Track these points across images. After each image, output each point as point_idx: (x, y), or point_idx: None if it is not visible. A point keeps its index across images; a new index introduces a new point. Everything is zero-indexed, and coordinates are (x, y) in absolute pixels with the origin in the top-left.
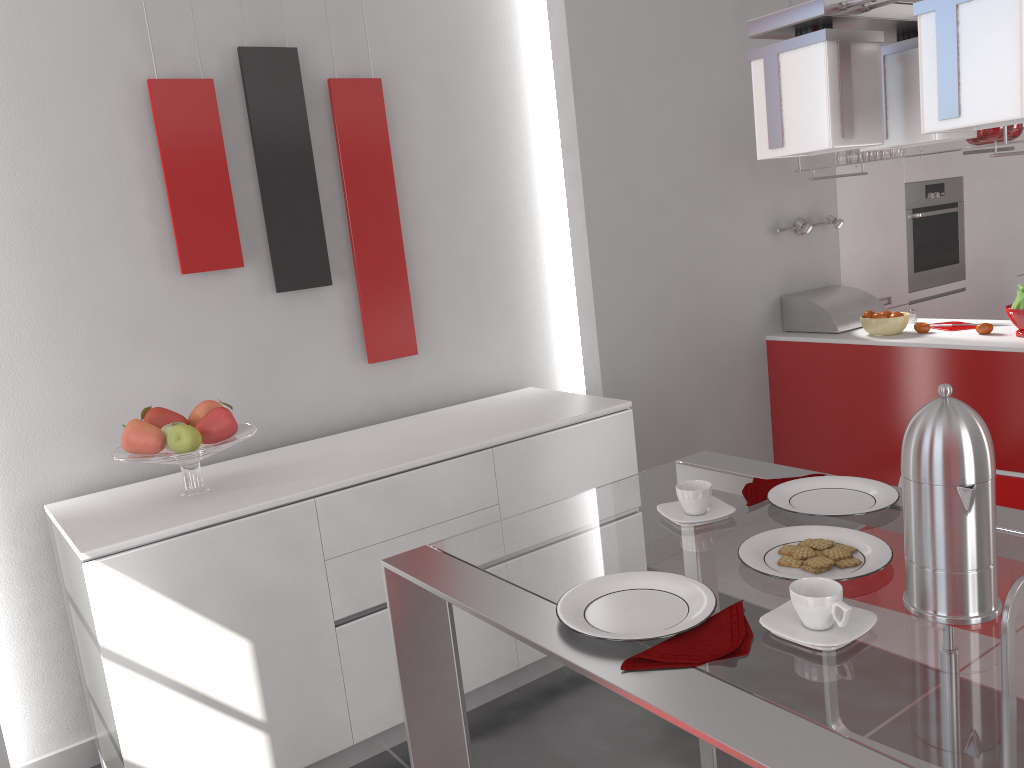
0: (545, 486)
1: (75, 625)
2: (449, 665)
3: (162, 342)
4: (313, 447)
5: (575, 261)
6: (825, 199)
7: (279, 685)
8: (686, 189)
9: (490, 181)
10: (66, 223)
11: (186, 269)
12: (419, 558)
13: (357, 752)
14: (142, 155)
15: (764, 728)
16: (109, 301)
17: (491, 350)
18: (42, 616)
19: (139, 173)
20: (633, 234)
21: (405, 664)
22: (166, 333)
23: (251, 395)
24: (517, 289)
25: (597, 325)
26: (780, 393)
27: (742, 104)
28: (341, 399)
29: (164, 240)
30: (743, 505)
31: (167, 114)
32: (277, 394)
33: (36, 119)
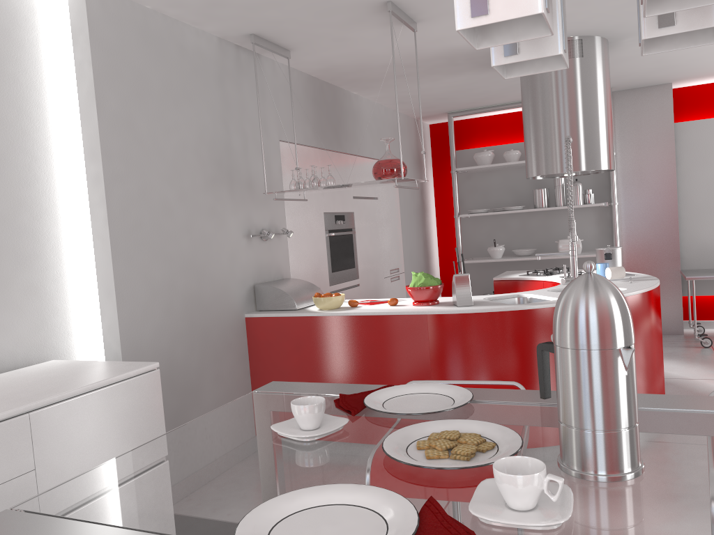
0: (82, 446)
1: None
2: None
3: None
4: None
5: (96, 249)
6: (279, 217)
7: None
8: (186, 198)
9: (16, 174)
10: None
11: None
12: (4, 526)
13: None
14: None
15: None
16: None
17: (14, 327)
18: None
19: None
20: (147, 229)
21: None
22: None
23: None
24: (41, 272)
25: (117, 303)
26: (257, 357)
27: (224, 142)
28: None
29: None
30: (346, 416)
31: None
32: None
33: None
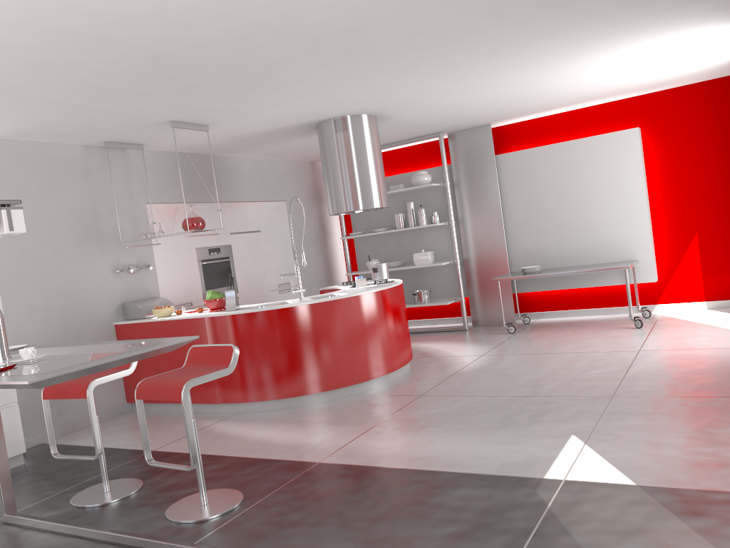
0: None
1: None
2: None
3: None
4: None
5: None
6: (147, 256)
7: None
8: (59, 252)
9: None
10: None
11: None
12: None
13: None
14: None
15: None
16: None
17: None
18: None
19: None
20: (26, 274)
21: None
22: None
23: None
24: None
25: (5, 319)
26: None
27: (91, 212)
28: None
29: None
30: None
31: None
32: None
33: None
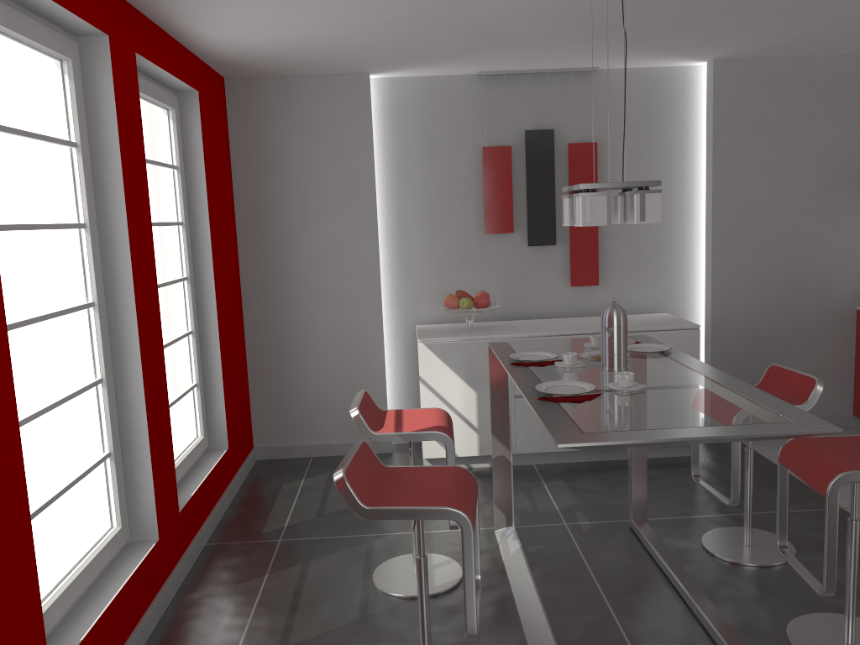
0: None
1: (418, 375)
2: (506, 384)
3: (473, 263)
4: (531, 322)
5: (706, 244)
6: None
7: (485, 415)
8: (795, 205)
9: None
10: (441, 208)
11: (487, 232)
12: (498, 343)
13: (518, 460)
14: (476, 180)
15: (521, 374)
16: (454, 243)
17: (646, 289)
18: (409, 372)
19: (474, 187)
20: (747, 231)
21: (491, 380)
22: (475, 259)
23: (510, 293)
24: (669, 257)
25: (712, 283)
26: None
27: (854, 151)
28: (554, 302)
29: (480, 218)
30: None
31: (488, 162)
32: (522, 295)
33: (436, 164)
